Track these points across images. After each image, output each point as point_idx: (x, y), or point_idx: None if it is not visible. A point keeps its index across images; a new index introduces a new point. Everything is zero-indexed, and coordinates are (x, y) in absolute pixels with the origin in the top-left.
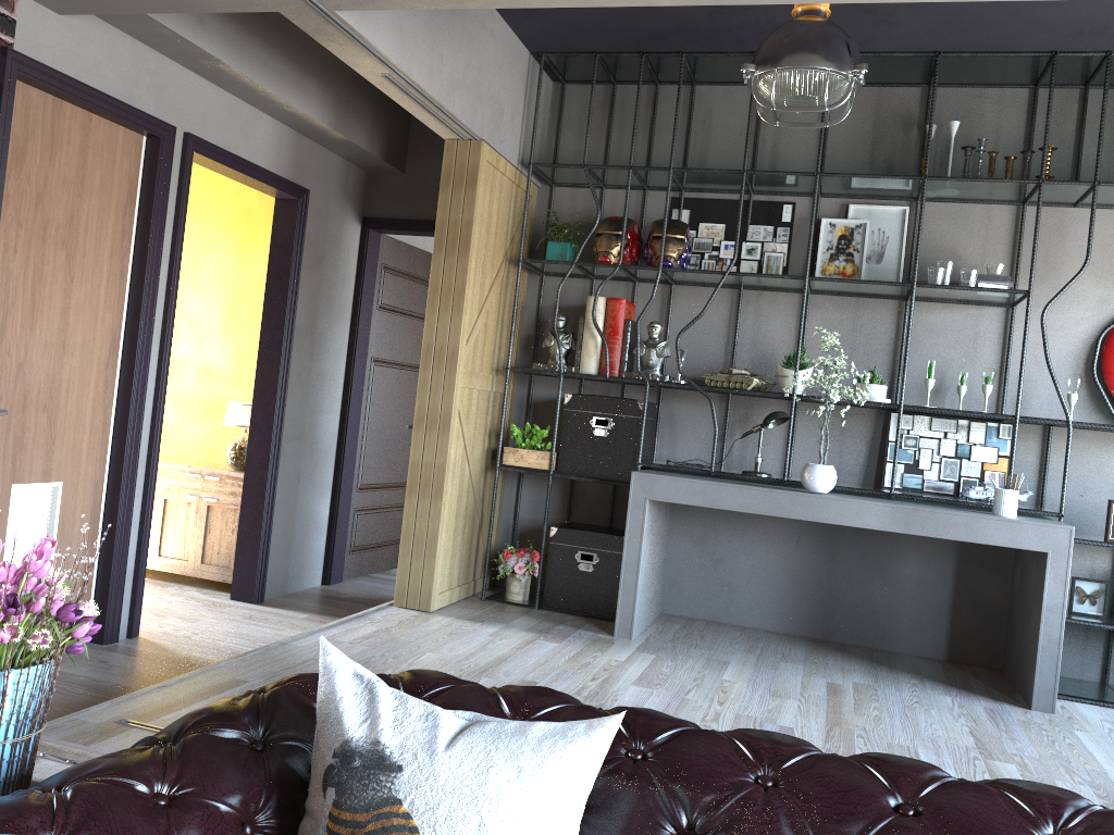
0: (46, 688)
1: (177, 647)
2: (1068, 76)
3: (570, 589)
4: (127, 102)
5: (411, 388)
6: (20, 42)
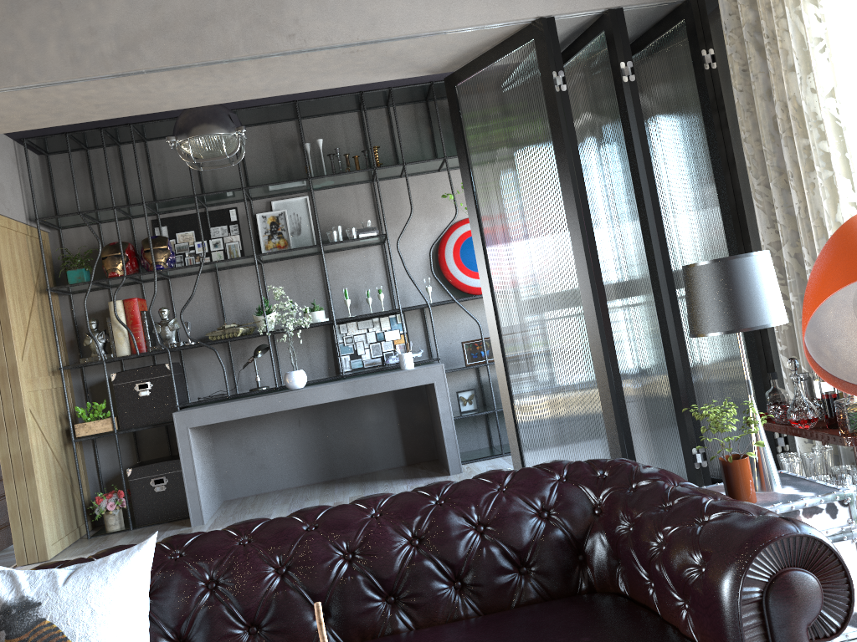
0: None
1: None
2: (376, 102)
3: (153, 507)
4: None
5: None
6: None
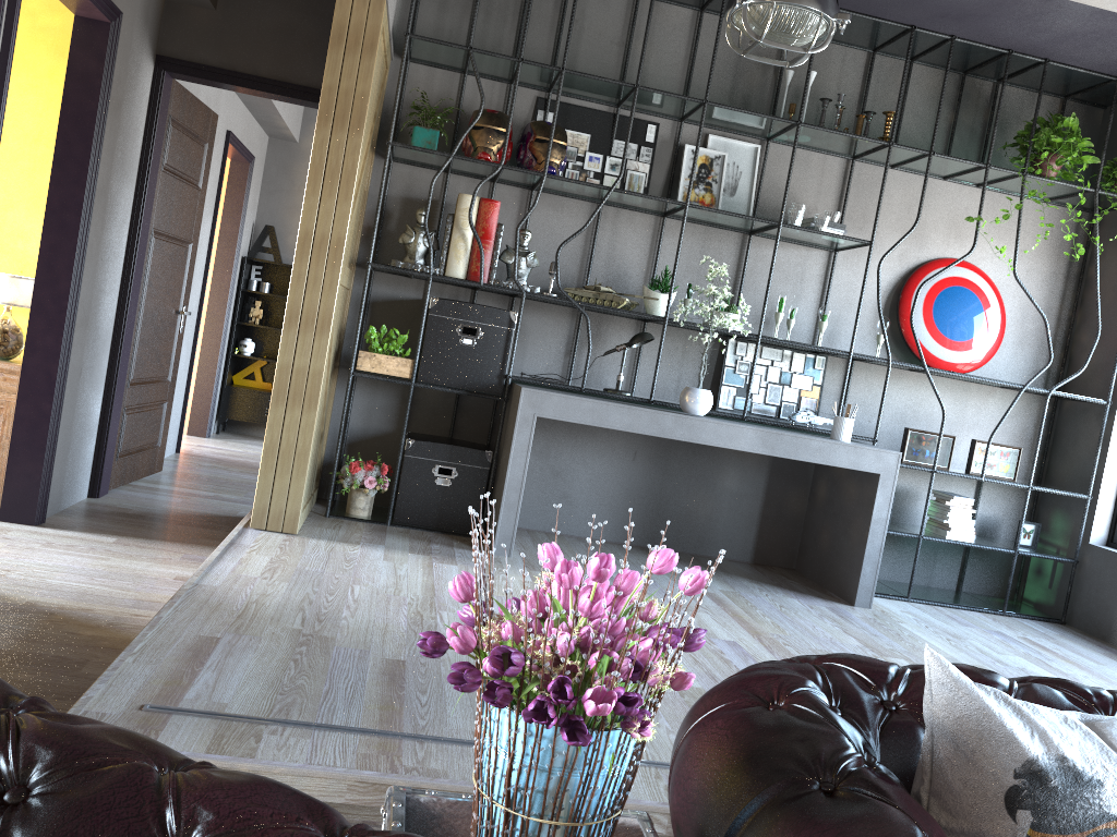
0: None
1: (4, 590)
2: (905, 49)
3: (425, 505)
4: None
5: (181, 267)
6: None
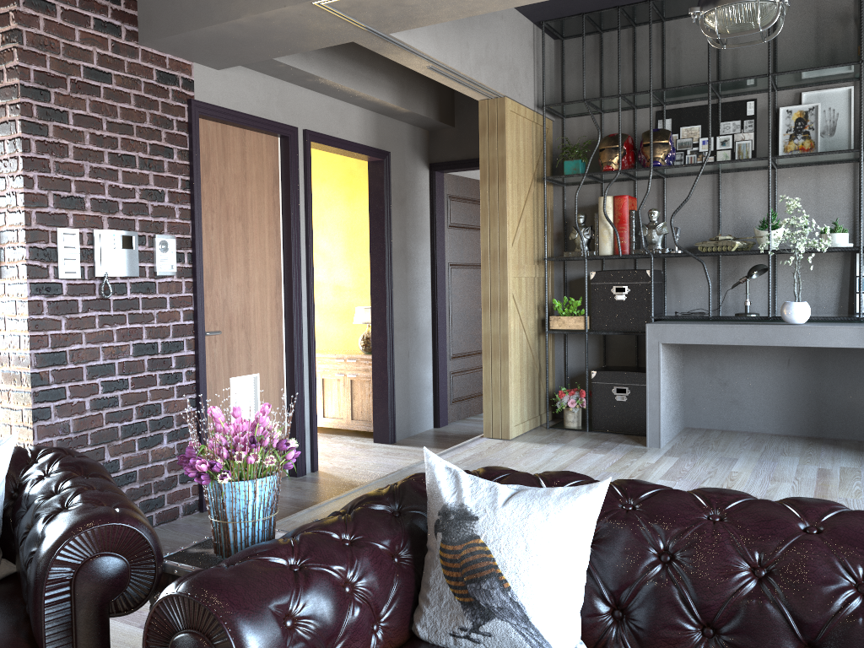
0: (276, 489)
1: (343, 475)
2: None
3: (611, 415)
4: (265, 117)
5: (480, 281)
6: (197, 94)
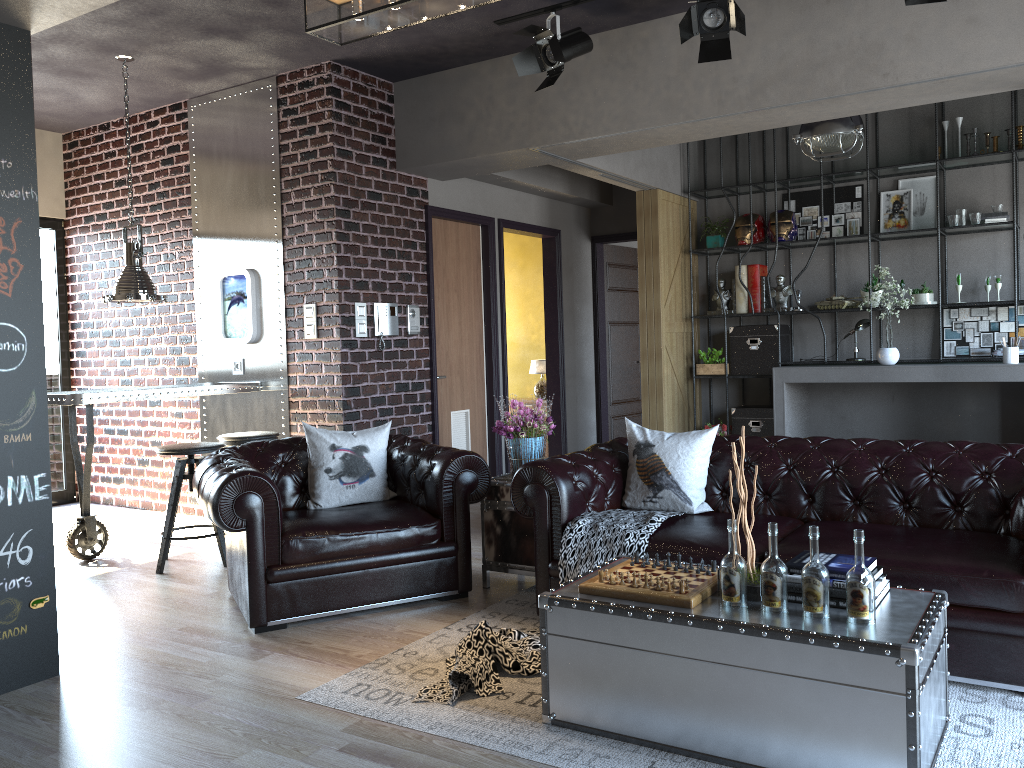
0: (544, 443)
1: None
2: None
3: None
4: (472, 212)
5: (635, 337)
6: (430, 200)
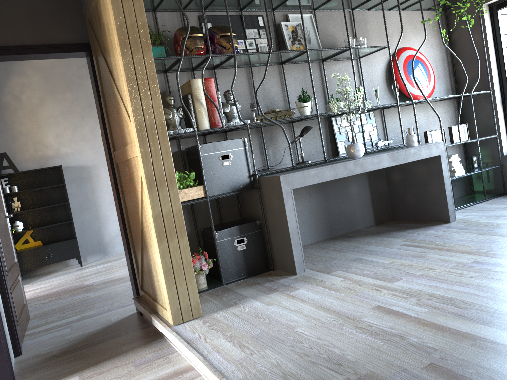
0: None
1: None
2: None
3: (237, 265)
4: None
5: None
6: None
